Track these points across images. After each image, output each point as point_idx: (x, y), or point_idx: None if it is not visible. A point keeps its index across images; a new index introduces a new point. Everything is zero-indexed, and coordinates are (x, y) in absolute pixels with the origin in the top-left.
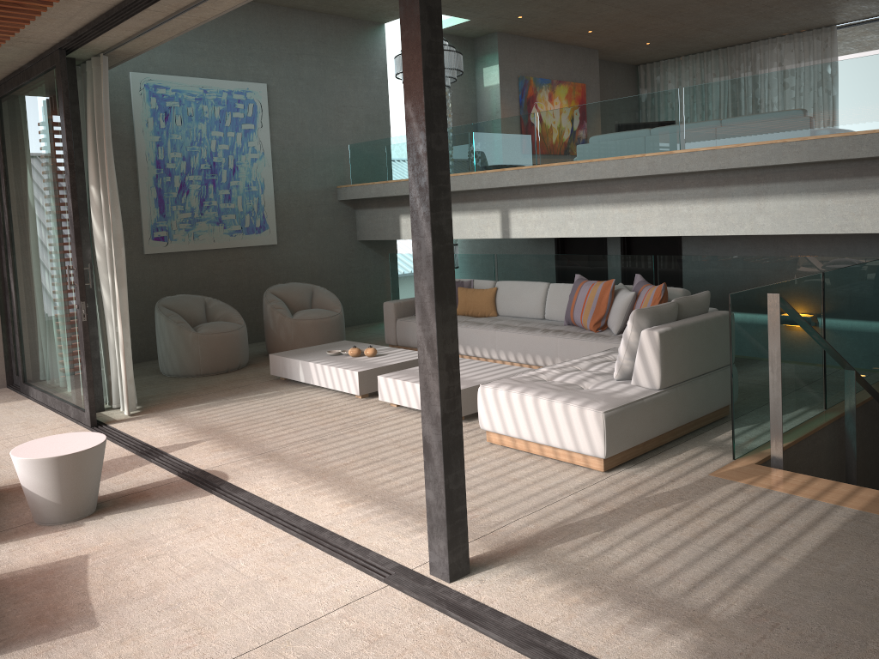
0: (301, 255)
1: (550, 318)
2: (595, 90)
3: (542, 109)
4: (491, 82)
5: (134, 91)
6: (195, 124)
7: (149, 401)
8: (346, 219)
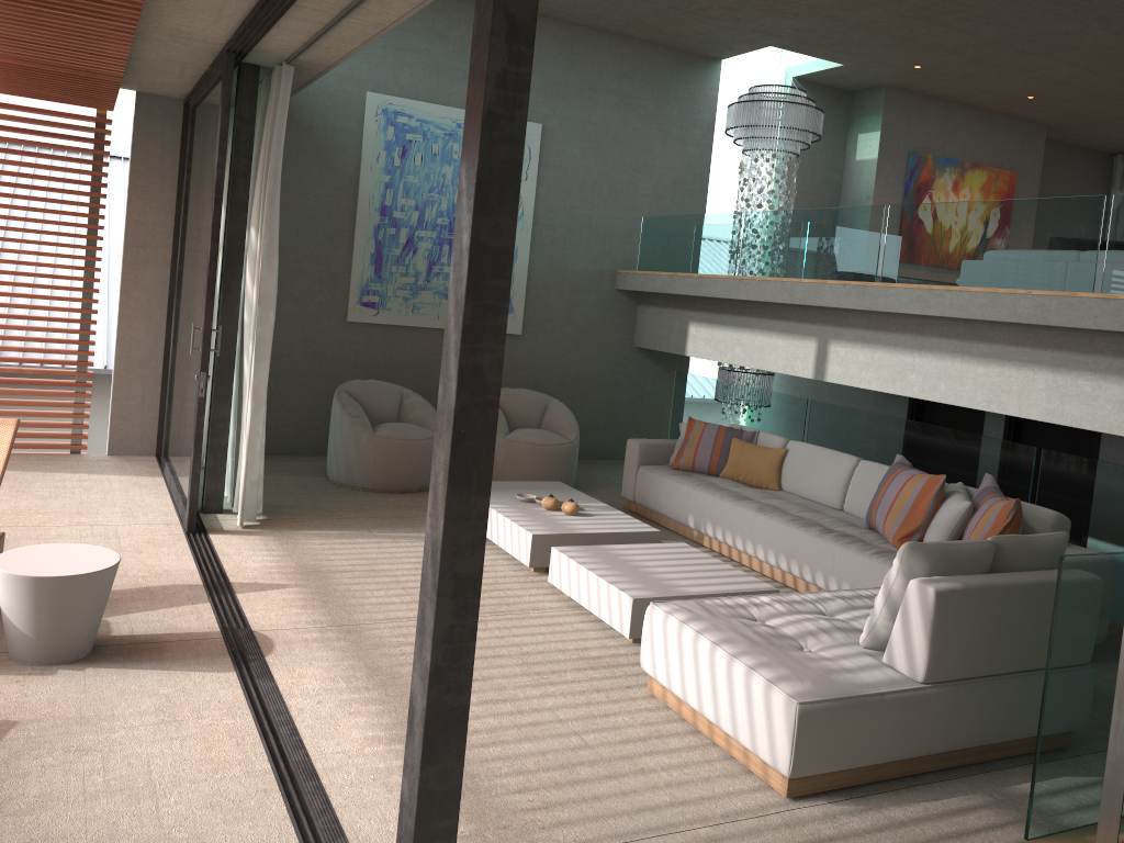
0: (552, 354)
1: (850, 512)
2: (1032, 183)
3: (940, 201)
4: (866, 155)
5: (368, 116)
6: (438, 166)
7: (282, 512)
8: (622, 315)
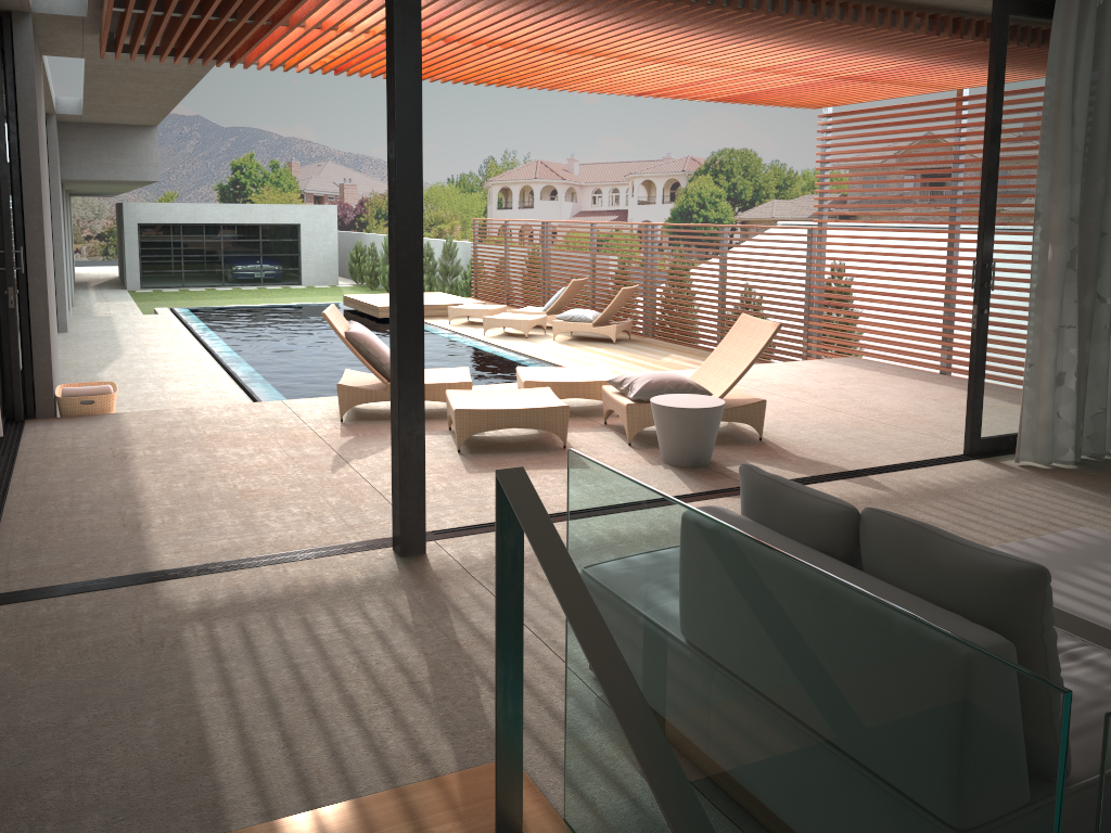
0: None
1: None
2: None
3: None
4: None
5: None
6: None
7: (1108, 471)
8: None
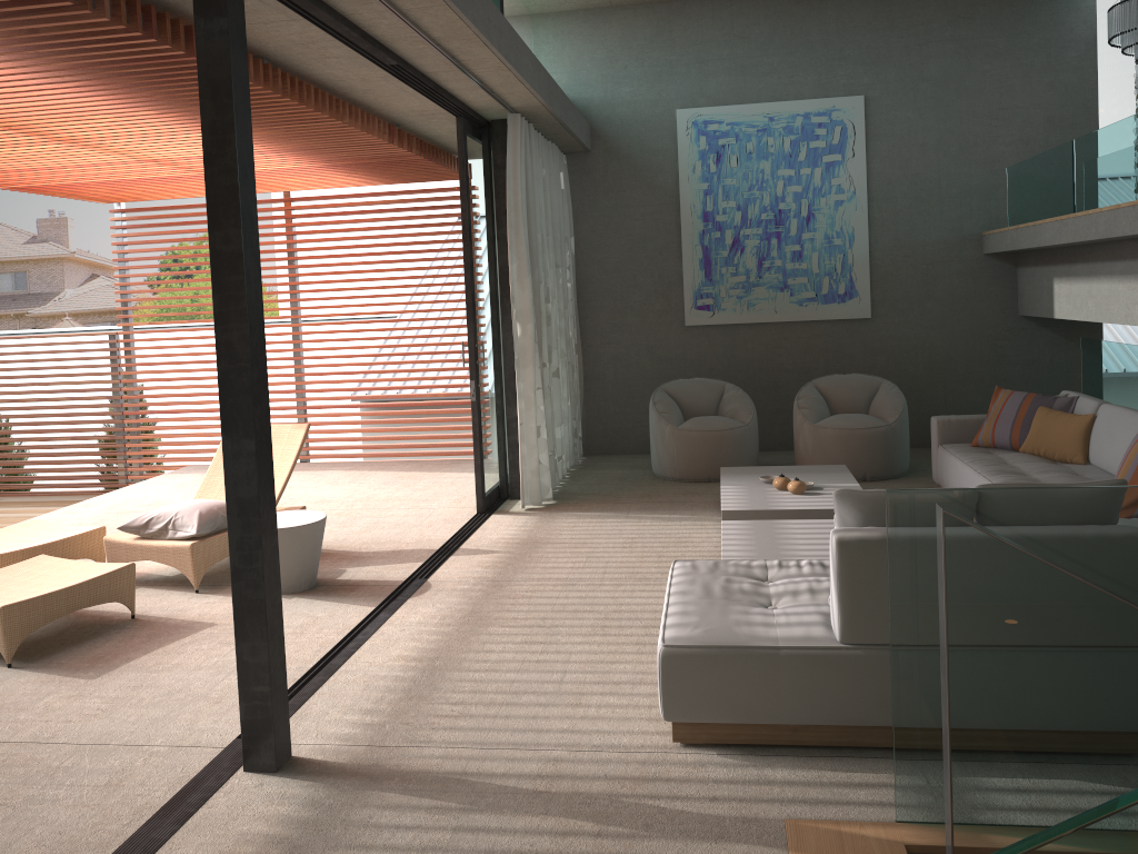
0: (912, 334)
1: None
2: None
3: None
4: None
5: (679, 132)
6: (755, 163)
7: (575, 498)
8: (997, 282)
